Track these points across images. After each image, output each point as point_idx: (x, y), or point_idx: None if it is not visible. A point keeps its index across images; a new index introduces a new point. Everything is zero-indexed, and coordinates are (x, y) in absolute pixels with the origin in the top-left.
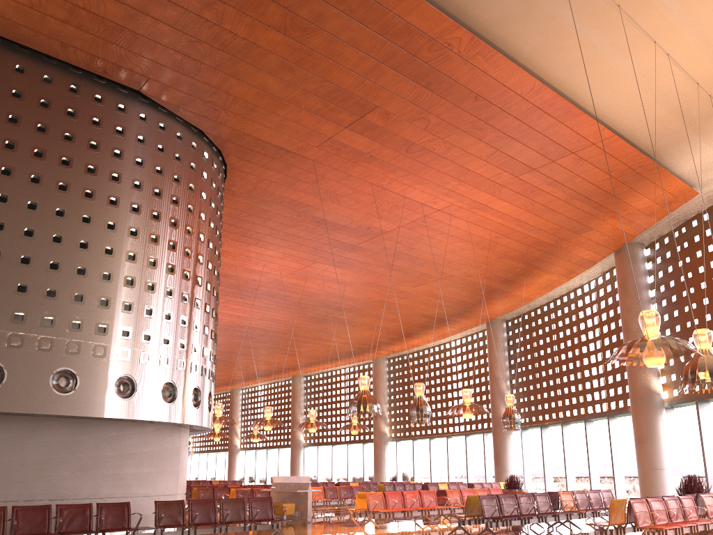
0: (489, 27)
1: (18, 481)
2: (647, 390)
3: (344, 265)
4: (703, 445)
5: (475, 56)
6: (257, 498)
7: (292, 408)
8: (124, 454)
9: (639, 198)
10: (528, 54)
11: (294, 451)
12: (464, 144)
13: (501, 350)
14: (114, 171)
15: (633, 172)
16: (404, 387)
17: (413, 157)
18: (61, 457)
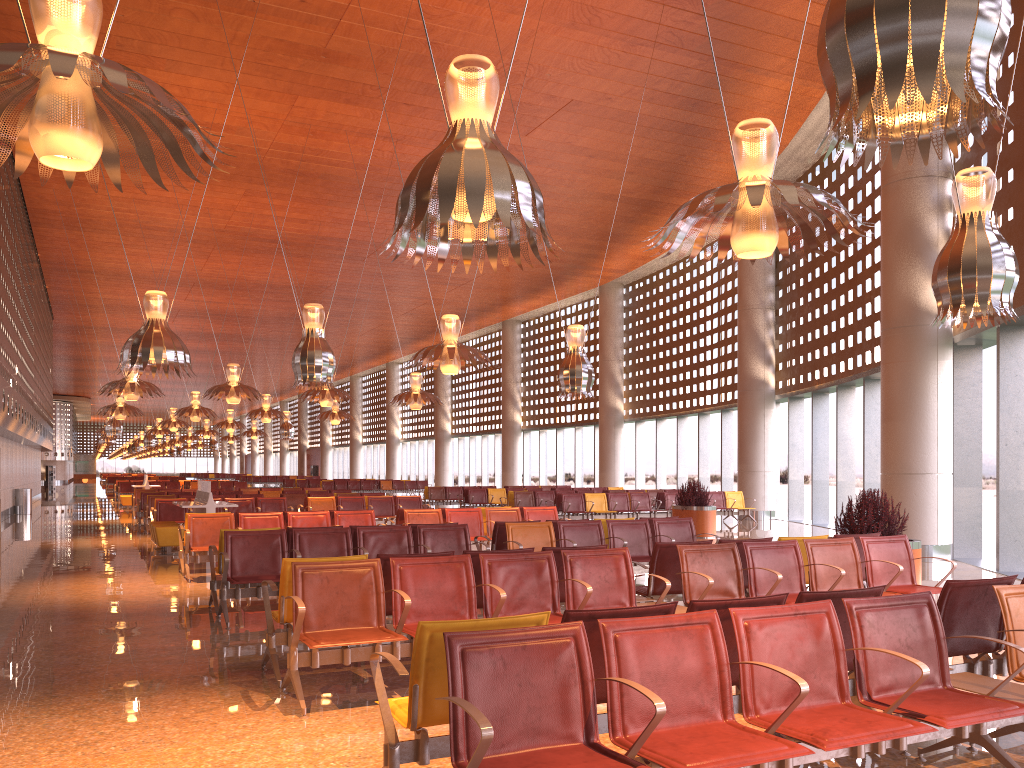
0: None
1: None
2: (910, 308)
3: (353, 98)
4: (999, 424)
5: None
6: None
7: (502, 373)
8: None
9: None
10: None
11: (506, 439)
12: None
13: None
14: None
15: None
16: (645, 333)
17: None
18: None
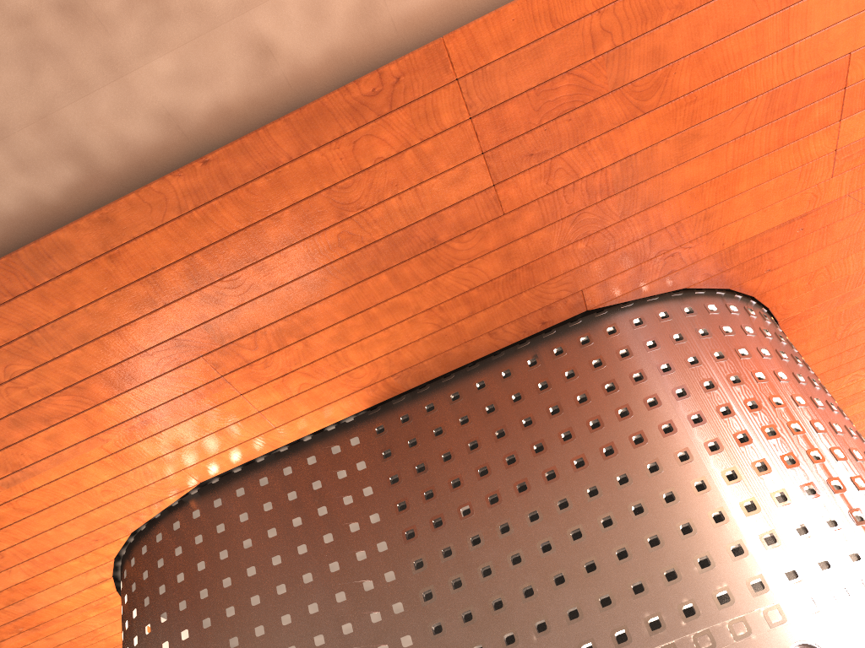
0: None
1: None
2: None
3: None
4: None
5: None
6: None
7: None
8: None
9: None
10: None
11: None
12: None
13: None
14: (618, 407)
15: None
16: None
17: None
18: None
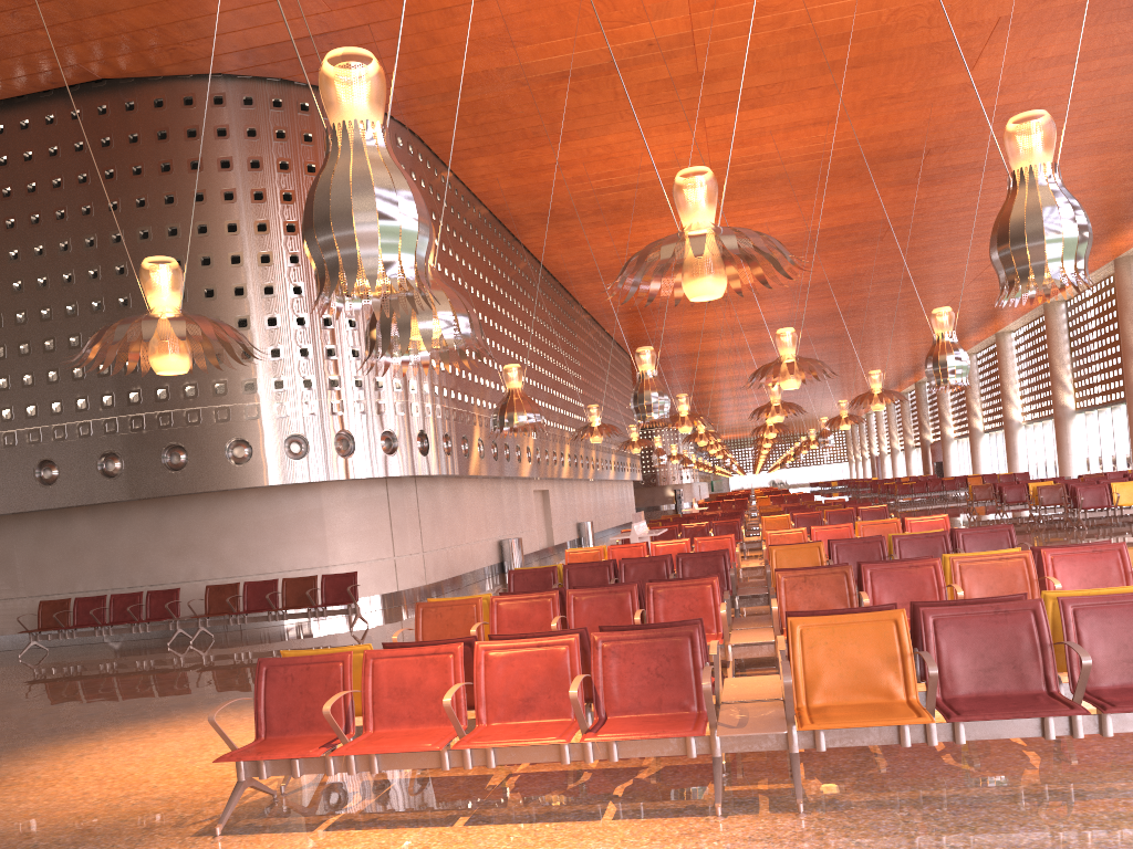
0: None
1: (118, 568)
2: None
3: (755, 102)
4: None
5: None
6: (335, 575)
7: (1120, 326)
8: (219, 530)
9: None
10: None
11: (1132, 409)
12: None
13: None
14: (110, 199)
15: None
16: None
17: None
18: (151, 541)
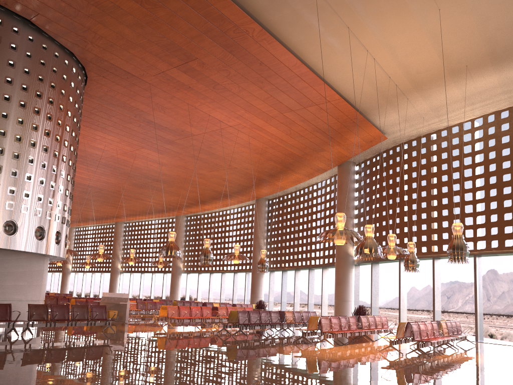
0: (272, 24)
1: None
2: (346, 253)
3: (163, 152)
4: (372, 288)
5: (262, 40)
6: (96, 305)
7: (114, 245)
8: (5, 272)
9: (354, 136)
10: (295, 44)
11: (113, 276)
12: (251, 89)
13: (263, 219)
14: (8, 76)
15: (351, 121)
16: (196, 237)
17: (217, 92)
18: None
